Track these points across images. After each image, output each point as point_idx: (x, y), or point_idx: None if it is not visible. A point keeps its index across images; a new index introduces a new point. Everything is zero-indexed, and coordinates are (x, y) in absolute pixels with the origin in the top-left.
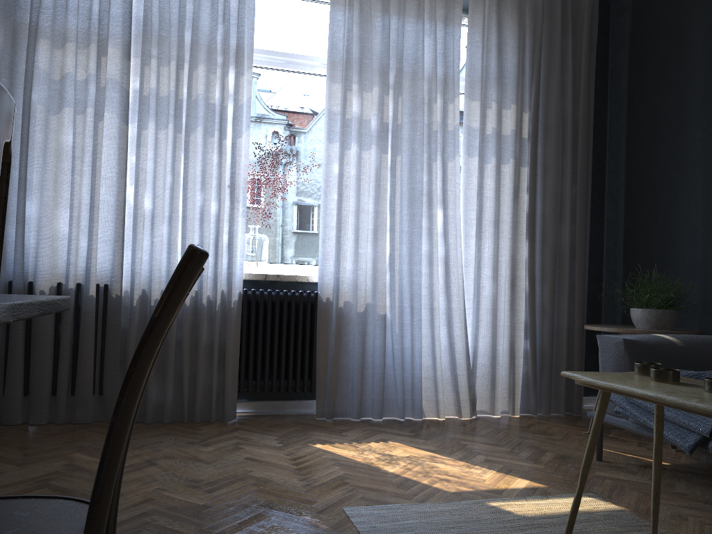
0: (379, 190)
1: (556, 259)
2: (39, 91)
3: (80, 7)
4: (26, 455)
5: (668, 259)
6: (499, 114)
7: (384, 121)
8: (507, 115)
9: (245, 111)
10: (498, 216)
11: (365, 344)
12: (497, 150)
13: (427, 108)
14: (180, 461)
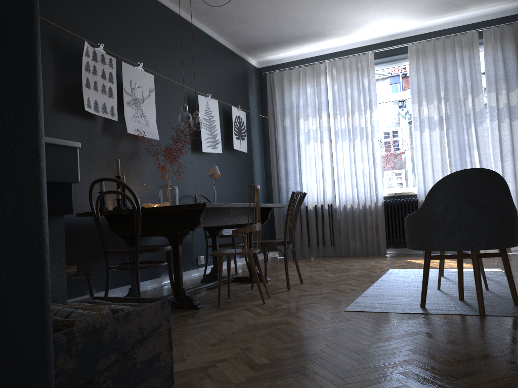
0: (441, 147)
1: None
2: (301, 137)
3: (311, 103)
4: (306, 261)
5: None
6: (507, 95)
7: (440, 115)
8: (512, 95)
9: (376, 126)
10: (512, 148)
11: None
12: (509, 114)
13: (463, 103)
14: (351, 262)
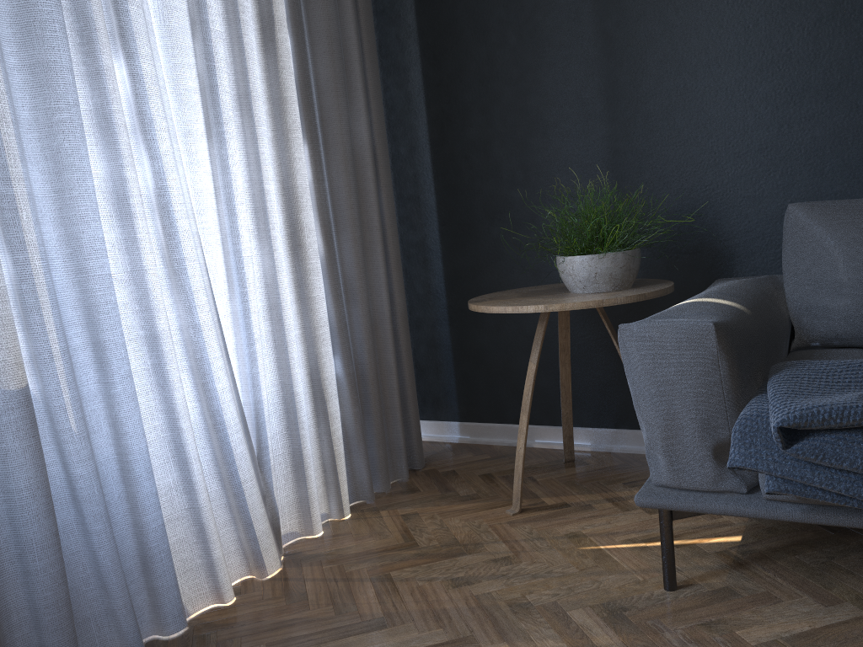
0: None
1: (356, 180)
2: None
3: None
4: None
5: (534, 164)
6: None
7: None
8: None
9: None
10: (246, 85)
11: None
12: None
13: None
14: None
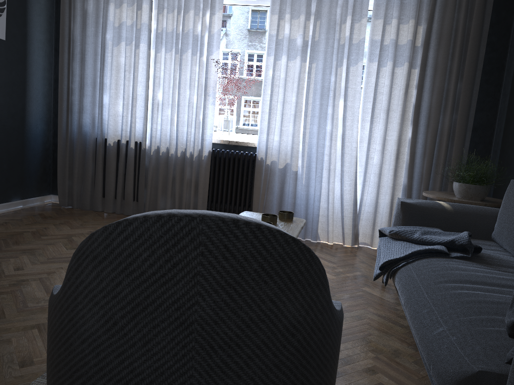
0: (298, 87)
1: (435, 140)
2: (110, 33)
3: None
4: (81, 224)
5: None
6: (397, 28)
7: (304, 39)
8: (404, 29)
9: (216, 38)
10: (388, 106)
11: (284, 189)
12: (394, 56)
13: (339, 27)
14: None
